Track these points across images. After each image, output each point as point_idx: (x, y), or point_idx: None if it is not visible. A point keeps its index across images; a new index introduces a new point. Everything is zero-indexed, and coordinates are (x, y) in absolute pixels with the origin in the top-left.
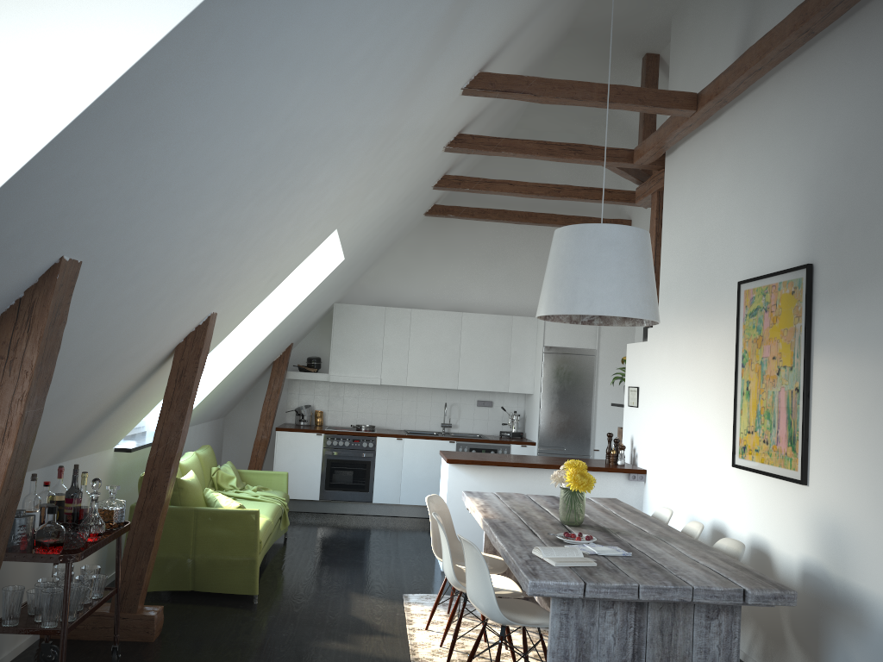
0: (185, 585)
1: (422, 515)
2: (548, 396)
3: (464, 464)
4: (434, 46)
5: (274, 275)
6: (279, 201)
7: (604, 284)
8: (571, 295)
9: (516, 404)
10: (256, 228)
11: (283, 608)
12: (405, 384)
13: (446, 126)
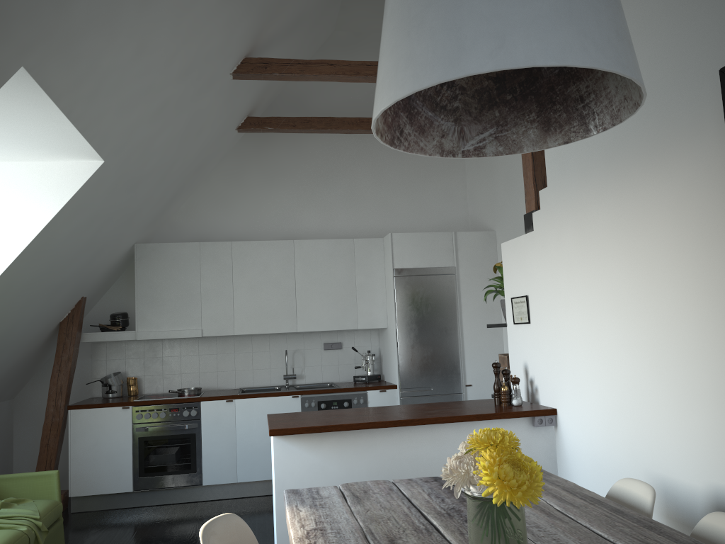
0: None
1: (267, 492)
2: (406, 328)
3: (296, 434)
4: None
5: None
6: None
7: None
8: (448, 36)
9: (369, 343)
10: None
11: None
12: (233, 332)
13: None
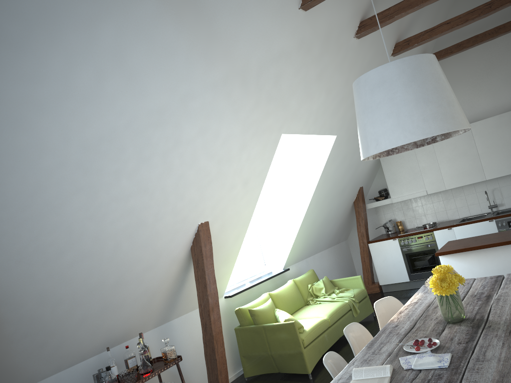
0: (274, 370)
1: None
2: None
3: (449, 254)
4: (188, 21)
5: (245, 182)
6: (159, 162)
7: (382, 122)
8: (364, 140)
9: None
10: (160, 182)
11: (322, 382)
12: (444, 188)
13: (327, 30)
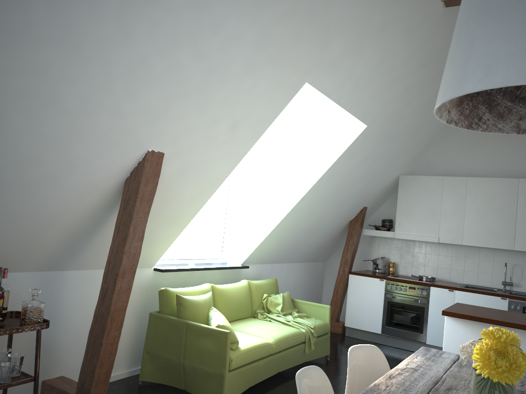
0: (180, 384)
1: None
2: None
3: (461, 318)
4: None
5: (234, 123)
6: (112, 14)
7: (514, 37)
8: (461, 67)
9: None
10: (105, 49)
11: None
12: (461, 242)
13: None
